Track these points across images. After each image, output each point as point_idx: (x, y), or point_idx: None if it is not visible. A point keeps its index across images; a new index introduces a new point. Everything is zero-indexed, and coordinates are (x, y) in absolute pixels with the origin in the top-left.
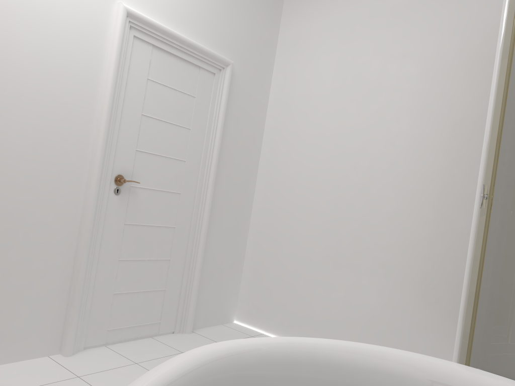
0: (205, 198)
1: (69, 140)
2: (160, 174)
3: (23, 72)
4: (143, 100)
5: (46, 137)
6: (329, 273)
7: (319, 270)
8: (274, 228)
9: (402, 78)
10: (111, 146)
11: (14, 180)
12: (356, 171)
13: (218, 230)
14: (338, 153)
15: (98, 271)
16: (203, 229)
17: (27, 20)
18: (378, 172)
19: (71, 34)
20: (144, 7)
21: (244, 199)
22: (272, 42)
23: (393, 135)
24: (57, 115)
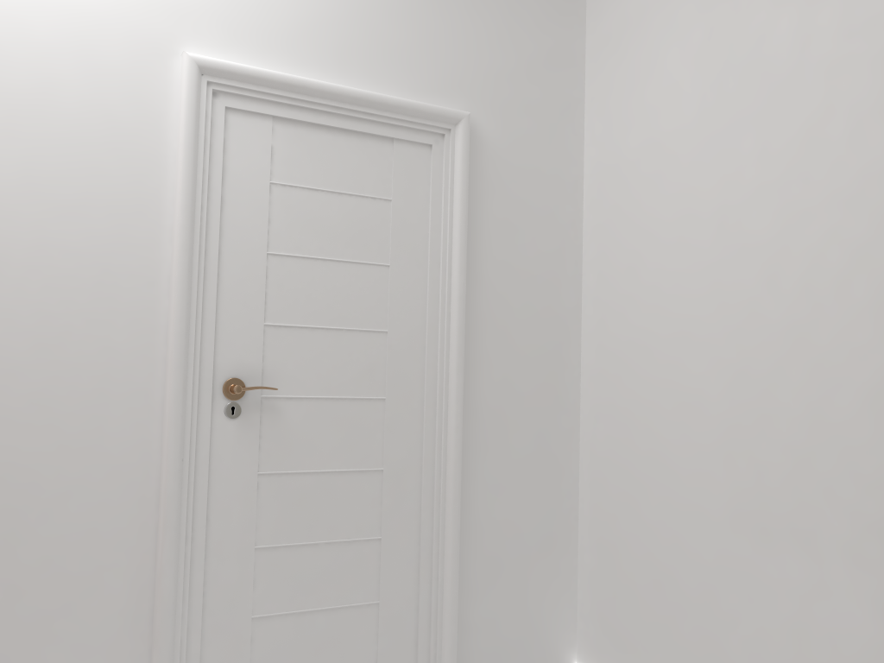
0: (447, 403)
1: (114, 327)
2: (329, 366)
3: (4, 217)
4: (267, 226)
5: (64, 327)
6: (749, 553)
7: (725, 547)
8: (625, 451)
9: (851, 32)
10: (205, 325)
11: (8, 415)
12: (775, 292)
13: (496, 467)
14: (730, 255)
15: (210, 574)
16: (451, 469)
17: (1, 125)
18: (830, 283)
19: (92, 131)
20: (243, 50)
21: (555, 393)
22: (572, 56)
23: (851, 182)
24: (81, 283)
